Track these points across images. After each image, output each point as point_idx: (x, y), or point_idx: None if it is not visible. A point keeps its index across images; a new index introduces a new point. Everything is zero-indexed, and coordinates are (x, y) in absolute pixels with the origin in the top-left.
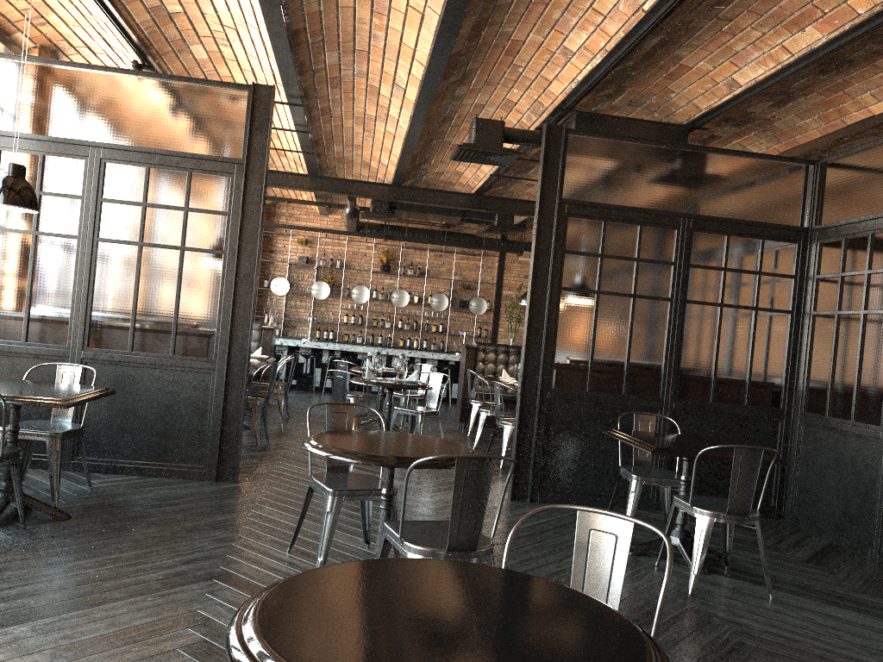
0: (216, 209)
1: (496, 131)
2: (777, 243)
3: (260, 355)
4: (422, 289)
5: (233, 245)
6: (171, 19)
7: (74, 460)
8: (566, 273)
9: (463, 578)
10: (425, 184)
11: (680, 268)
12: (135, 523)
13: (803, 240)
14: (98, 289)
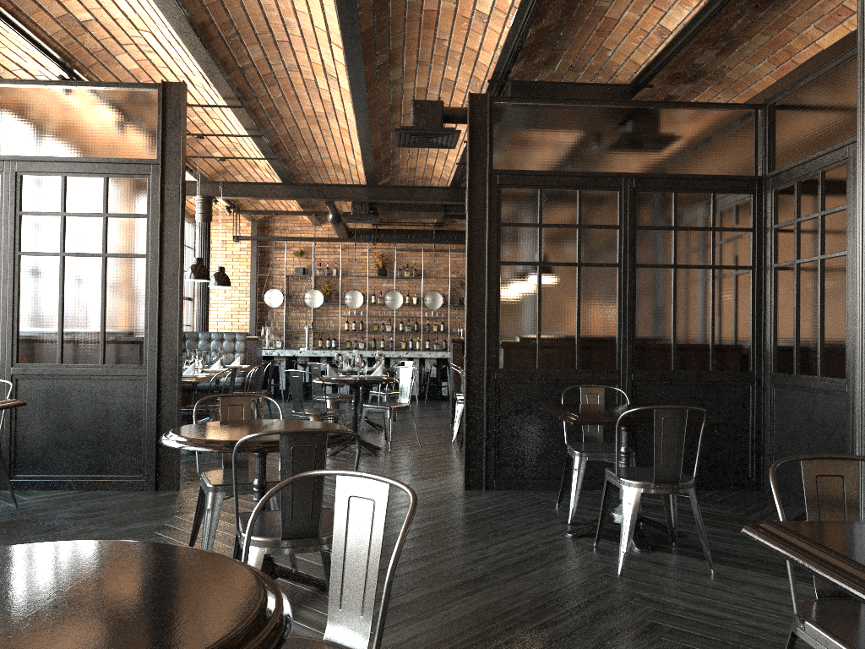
0: (135, 213)
1: (434, 111)
2: (730, 196)
3: (239, 365)
4: (421, 290)
5: (154, 247)
6: (84, 28)
7: (12, 479)
8: (505, 247)
9: (107, 560)
10: (403, 182)
11: (626, 231)
12: (41, 537)
13: (758, 189)
14: (24, 303)
